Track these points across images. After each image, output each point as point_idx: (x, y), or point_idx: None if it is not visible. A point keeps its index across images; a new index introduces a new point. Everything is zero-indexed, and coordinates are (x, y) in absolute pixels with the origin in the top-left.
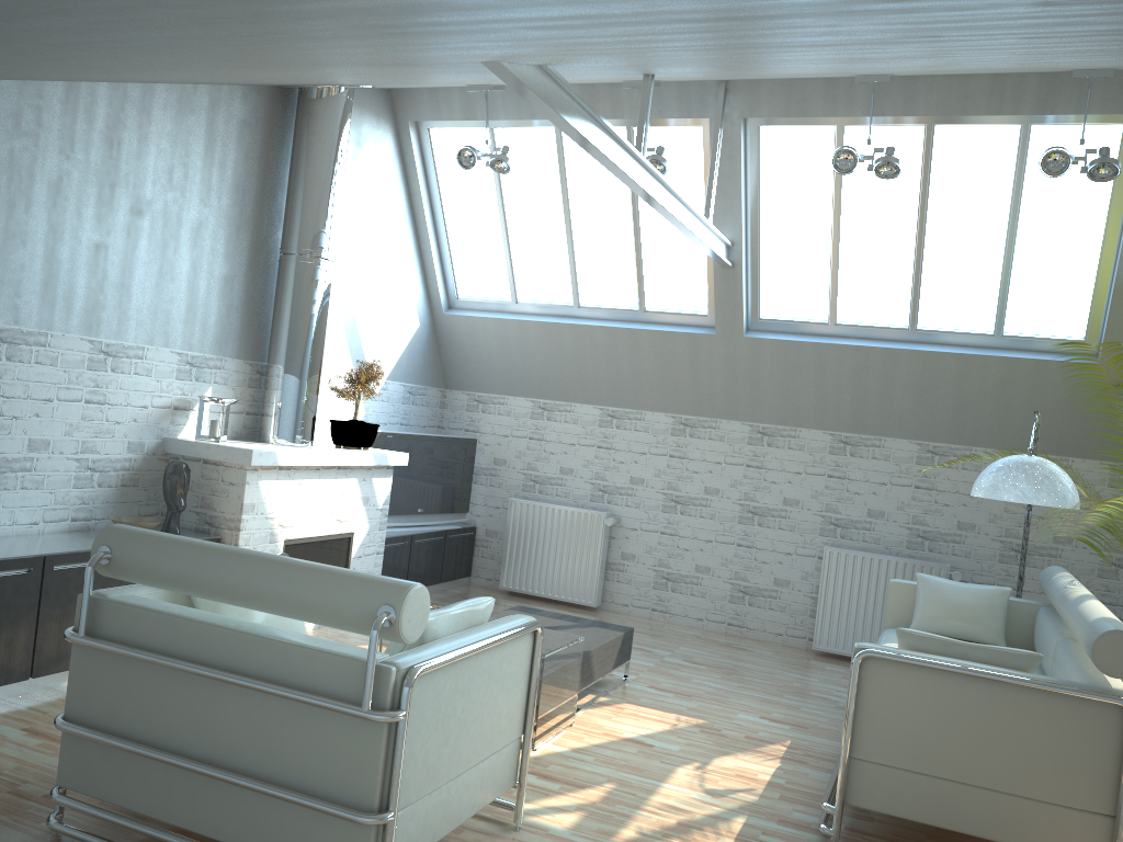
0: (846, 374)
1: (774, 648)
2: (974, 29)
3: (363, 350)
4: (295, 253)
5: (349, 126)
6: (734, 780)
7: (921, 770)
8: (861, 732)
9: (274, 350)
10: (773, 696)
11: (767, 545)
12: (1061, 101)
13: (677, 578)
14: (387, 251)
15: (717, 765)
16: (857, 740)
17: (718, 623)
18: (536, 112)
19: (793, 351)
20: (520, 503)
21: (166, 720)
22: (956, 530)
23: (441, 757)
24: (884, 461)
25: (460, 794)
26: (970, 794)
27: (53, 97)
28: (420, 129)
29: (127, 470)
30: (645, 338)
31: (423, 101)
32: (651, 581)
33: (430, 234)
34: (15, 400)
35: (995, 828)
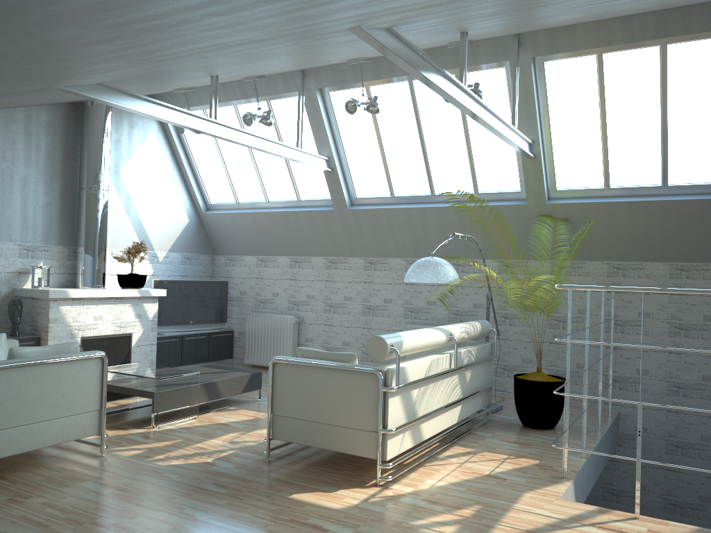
0: (403, 224)
1: None
2: (127, 57)
3: (148, 236)
4: (84, 188)
5: (110, 119)
6: (255, 437)
7: (301, 417)
8: (276, 401)
9: (78, 239)
10: None
11: (377, 326)
12: None
13: (334, 349)
14: (160, 182)
15: (255, 432)
16: (274, 405)
17: None
18: (220, 98)
19: (374, 214)
20: (251, 315)
21: None
22: (473, 308)
23: (19, 411)
24: None
25: (42, 431)
26: (321, 427)
27: None
28: None
29: None
30: (301, 215)
31: (167, 99)
32: None
33: (187, 170)
34: None
35: (332, 444)
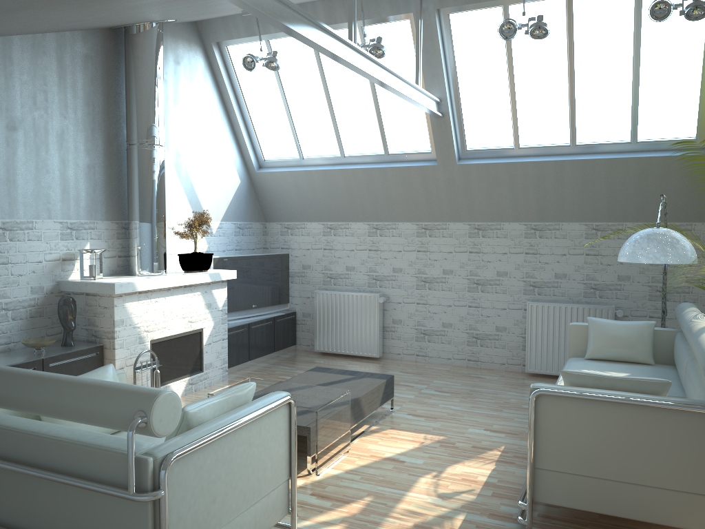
0: (530, 182)
1: (500, 374)
2: None
3: (200, 203)
4: (135, 143)
5: (162, 50)
6: (460, 483)
7: (587, 473)
8: (541, 449)
9: (130, 211)
10: (495, 412)
11: (488, 304)
12: None
13: (430, 332)
14: (209, 134)
15: (449, 473)
16: (538, 455)
17: (461, 360)
18: None
19: (492, 170)
20: (321, 293)
21: (6, 505)
22: (617, 281)
23: (210, 512)
24: (563, 239)
25: None
26: (624, 489)
27: None
28: (221, 47)
29: (33, 306)
30: (390, 173)
31: (219, 27)
32: (414, 336)
33: (239, 119)
34: None
35: (645, 512)
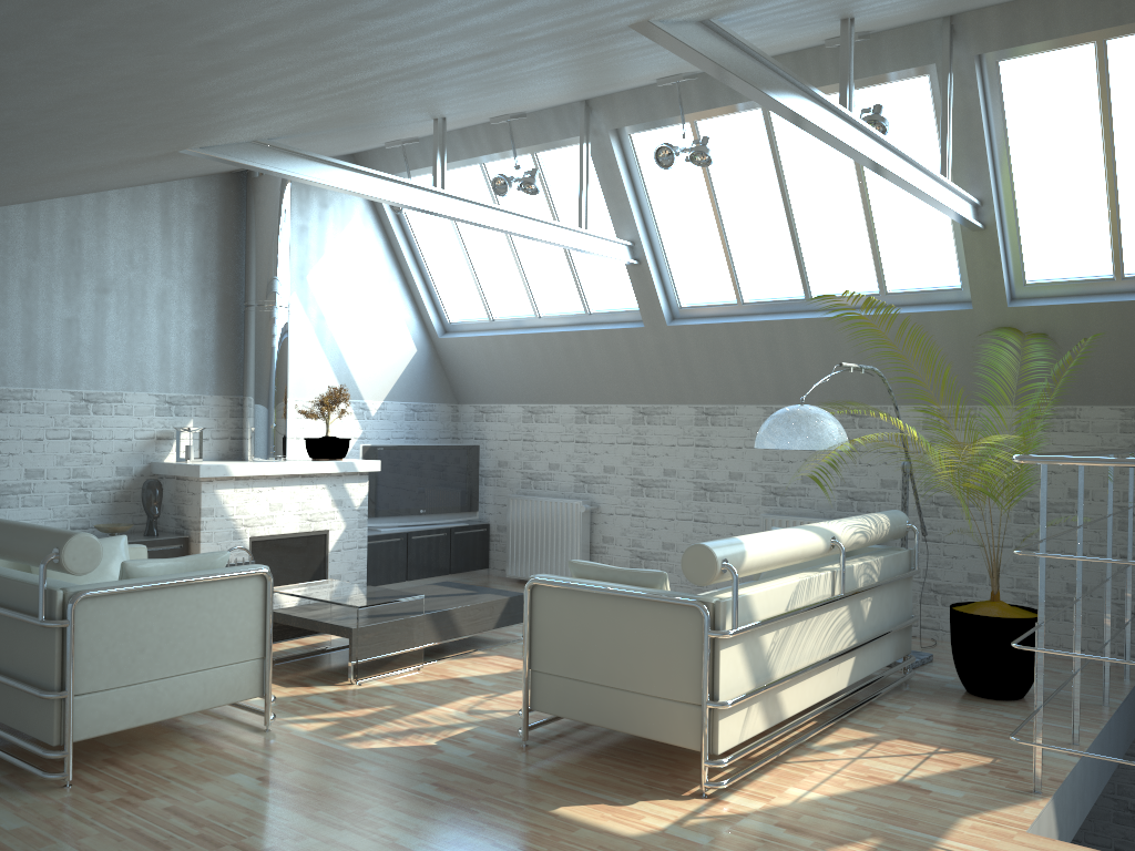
0: (759, 349)
1: None
2: (270, 96)
3: (353, 377)
4: (252, 305)
5: (288, 195)
6: (509, 704)
7: (576, 676)
8: (536, 649)
9: (244, 385)
10: None
11: (719, 518)
12: (857, 66)
13: (648, 556)
14: (369, 291)
15: (510, 695)
16: (534, 655)
17: None
18: (458, 154)
19: (710, 333)
20: (515, 499)
21: None
22: (880, 488)
23: (136, 660)
24: None
25: (172, 692)
26: (609, 694)
27: (16, 216)
28: None
29: (118, 489)
30: (592, 338)
31: (378, 160)
32: (628, 561)
33: (412, 270)
34: (10, 441)
35: (627, 722)
